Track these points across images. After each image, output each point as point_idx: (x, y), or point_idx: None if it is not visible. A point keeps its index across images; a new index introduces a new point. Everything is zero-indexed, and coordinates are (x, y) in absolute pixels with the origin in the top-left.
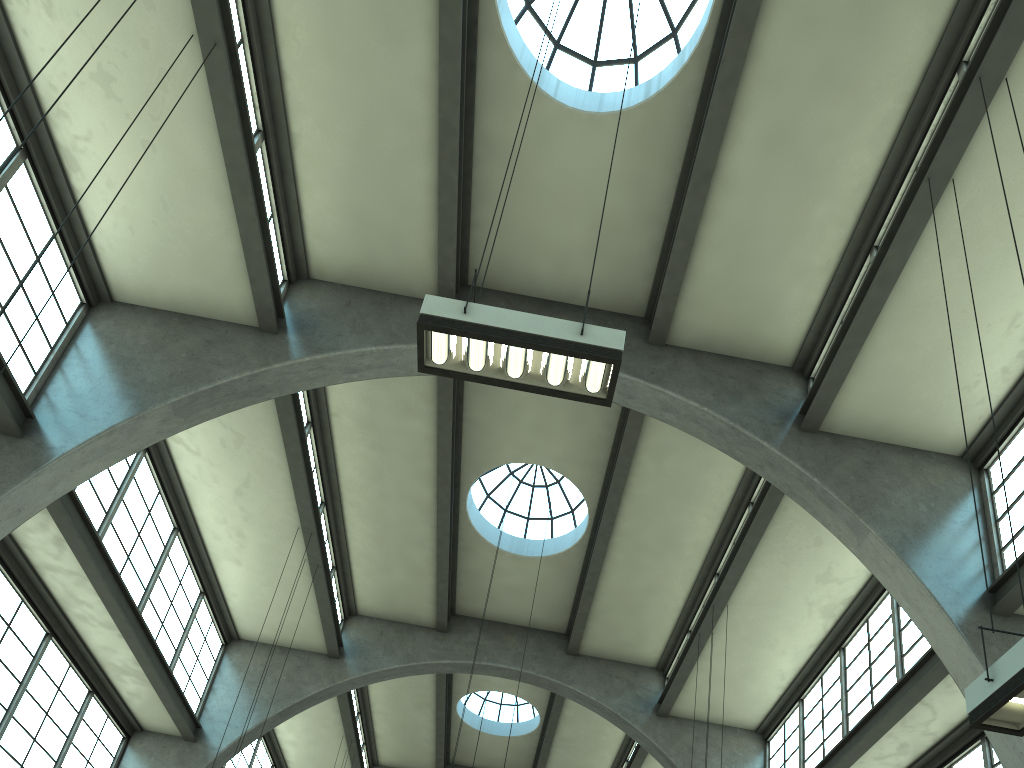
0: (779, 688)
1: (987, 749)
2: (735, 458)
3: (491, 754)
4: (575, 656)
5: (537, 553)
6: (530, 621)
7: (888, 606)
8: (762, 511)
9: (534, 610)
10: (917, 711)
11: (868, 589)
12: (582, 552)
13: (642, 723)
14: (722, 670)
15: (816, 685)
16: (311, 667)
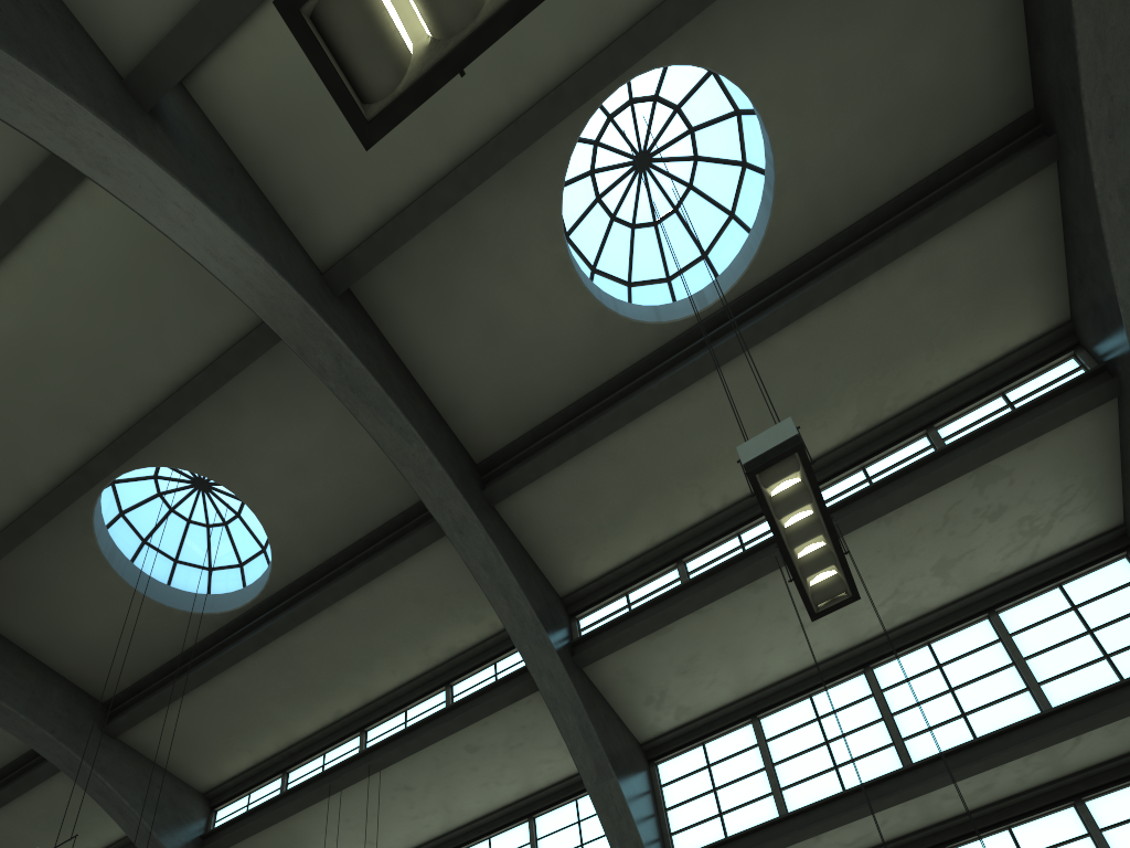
0: (735, 694)
1: (1088, 812)
2: (1129, 326)
3: (74, 622)
4: (490, 506)
5: (592, 292)
6: (452, 402)
7: (982, 633)
8: (1027, 429)
9: (480, 387)
10: (1060, 745)
11: (954, 608)
12: (652, 346)
13: (563, 658)
14: (720, 632)
15: (796, 704)
16: (78, 51)
